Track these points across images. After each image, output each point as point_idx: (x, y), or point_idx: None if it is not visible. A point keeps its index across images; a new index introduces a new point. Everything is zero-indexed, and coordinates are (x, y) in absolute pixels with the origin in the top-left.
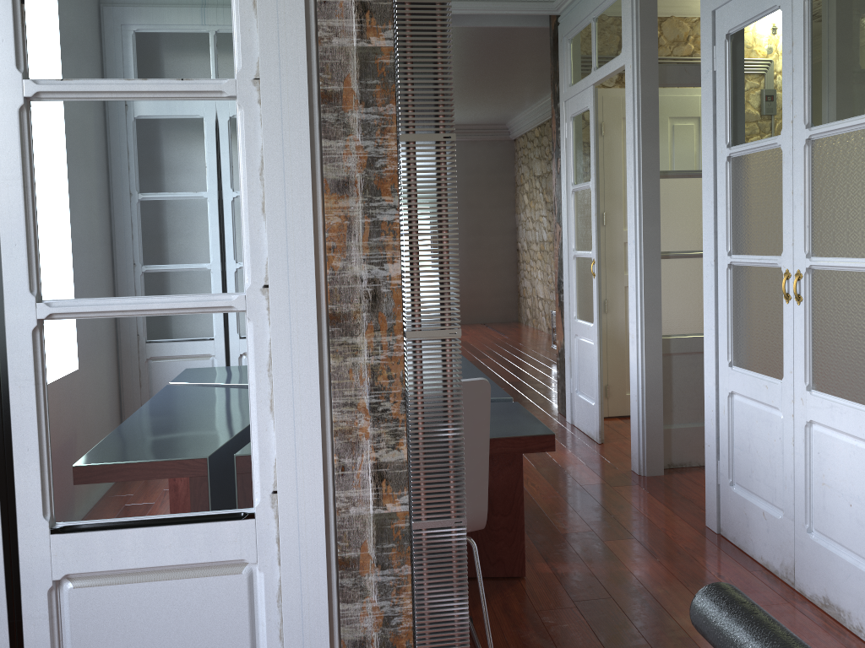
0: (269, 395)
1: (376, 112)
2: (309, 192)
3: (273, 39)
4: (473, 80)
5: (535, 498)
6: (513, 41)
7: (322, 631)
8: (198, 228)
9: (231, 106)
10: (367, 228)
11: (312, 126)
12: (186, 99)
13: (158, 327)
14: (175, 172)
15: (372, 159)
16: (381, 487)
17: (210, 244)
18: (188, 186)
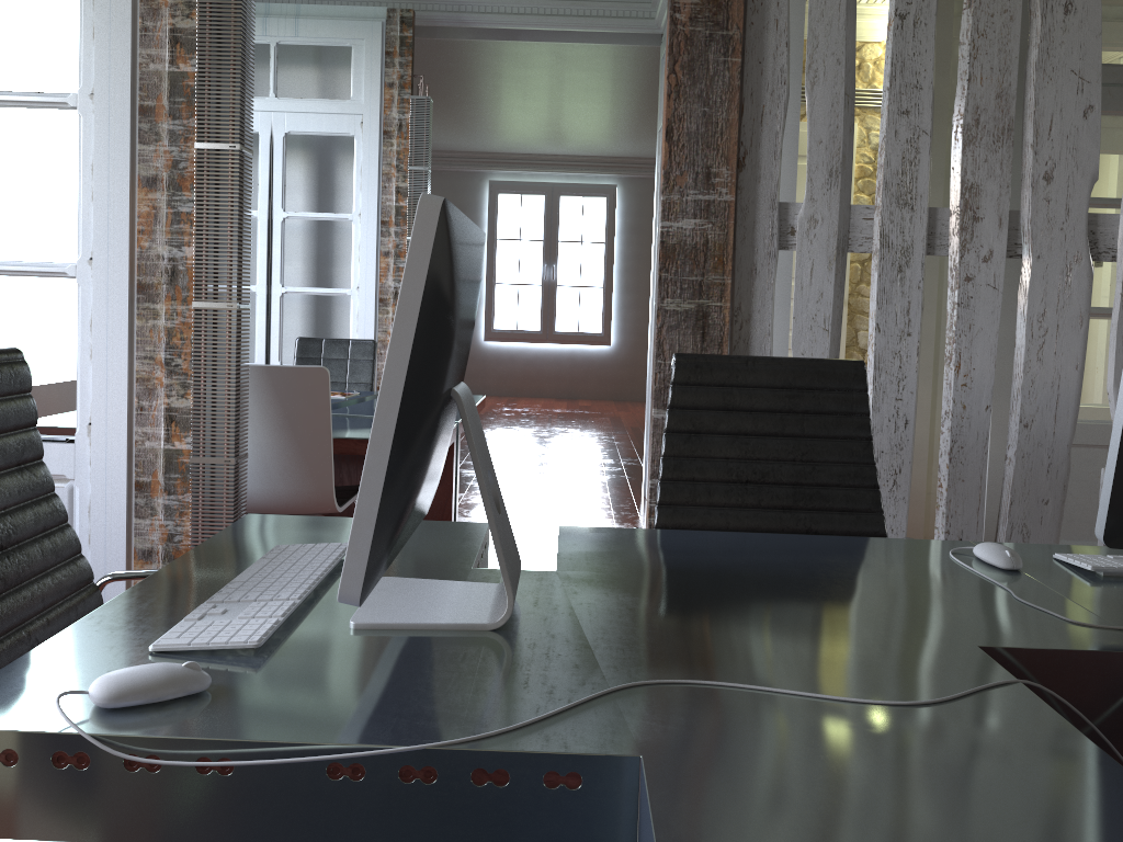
0: (91, 346)
1: (181, 124)
2: (128, 186)
3: (105, 63)
4: (633, 104)
5: (530, 547)
6: (653, 61)
7: (120, 540)
8: (45, 209)
9: (75, 115)
10: (169, 217)
11: (134, 133)
12: (41, 108)
13: (11, 285)
14: (30, 165)
15: (176, 162)
16: (171, 427)
17: (54, 223)
18: (39, 176)
